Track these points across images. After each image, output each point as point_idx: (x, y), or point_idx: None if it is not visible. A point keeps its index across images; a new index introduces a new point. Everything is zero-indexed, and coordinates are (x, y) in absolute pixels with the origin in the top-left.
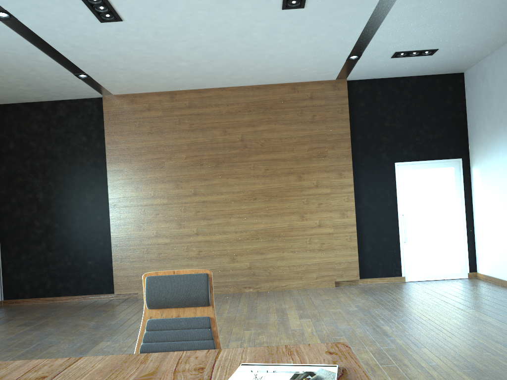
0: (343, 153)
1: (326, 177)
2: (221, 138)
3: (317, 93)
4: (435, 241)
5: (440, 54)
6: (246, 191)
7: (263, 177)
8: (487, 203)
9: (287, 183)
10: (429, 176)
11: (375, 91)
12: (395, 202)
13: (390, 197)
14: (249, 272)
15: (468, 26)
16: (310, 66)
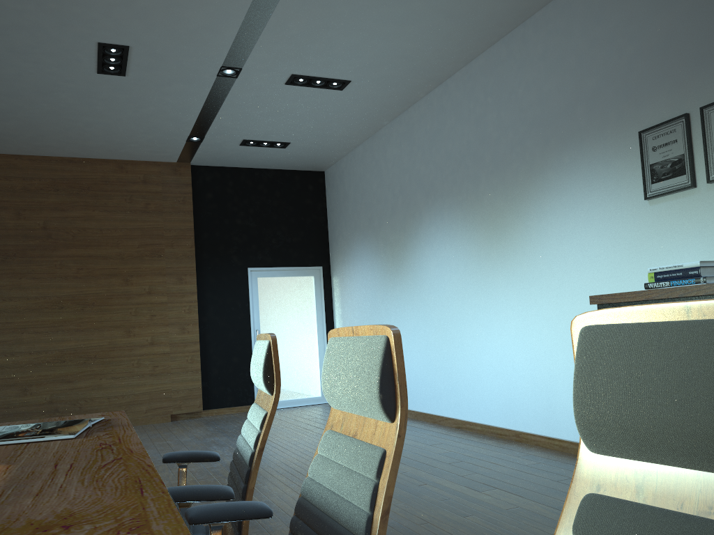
0: (184, 253)
1: (162, 282)
2: (13, 223)
3: (152, 176)
4: (294, 361)
5: (294, 148)
6: (48, 297)
7: (75, 279)
8: (346, 316)
9: (109, 287)
10: (287, 285)
11: (226, 182)
12: (248, 314)
13: (242, 309)
14: (49, 408)
15: (315, 123)
16: (142, 142)
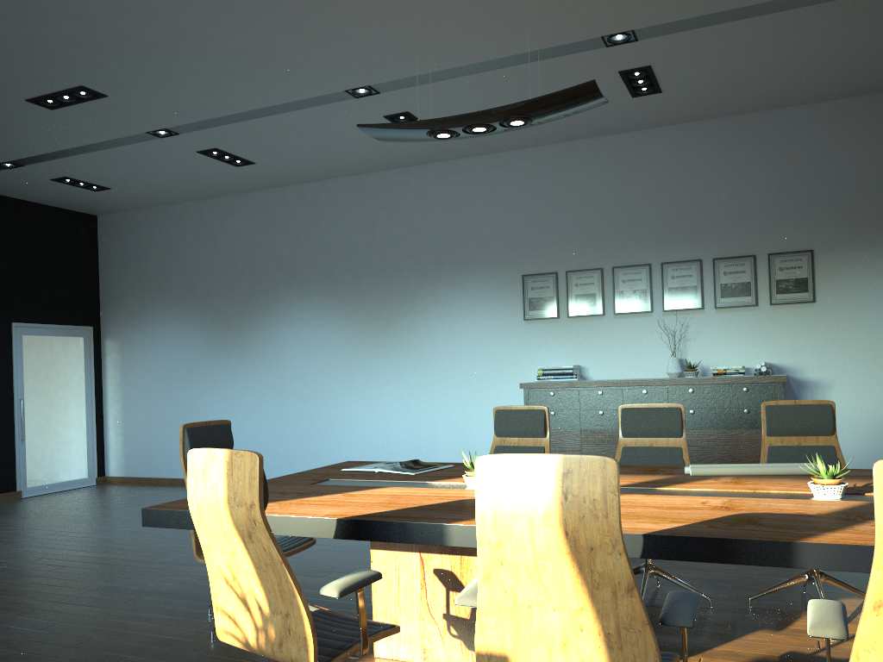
0: None
1: None
2: None
3: None
4: (60, 437)
5: (105, 193)
6: None
7: None
8: (131, 385)
9: None
10: (54, 346)
11: None
12: (12, 380)
13: (5, 373)
14: None
15: (166, 181)
16: None
